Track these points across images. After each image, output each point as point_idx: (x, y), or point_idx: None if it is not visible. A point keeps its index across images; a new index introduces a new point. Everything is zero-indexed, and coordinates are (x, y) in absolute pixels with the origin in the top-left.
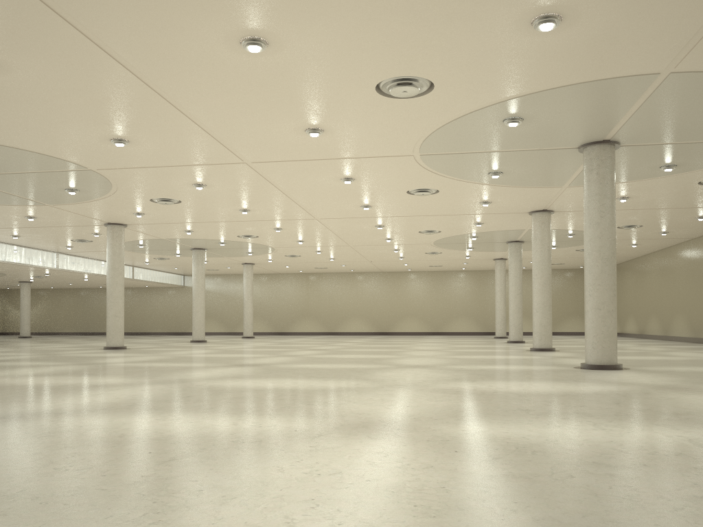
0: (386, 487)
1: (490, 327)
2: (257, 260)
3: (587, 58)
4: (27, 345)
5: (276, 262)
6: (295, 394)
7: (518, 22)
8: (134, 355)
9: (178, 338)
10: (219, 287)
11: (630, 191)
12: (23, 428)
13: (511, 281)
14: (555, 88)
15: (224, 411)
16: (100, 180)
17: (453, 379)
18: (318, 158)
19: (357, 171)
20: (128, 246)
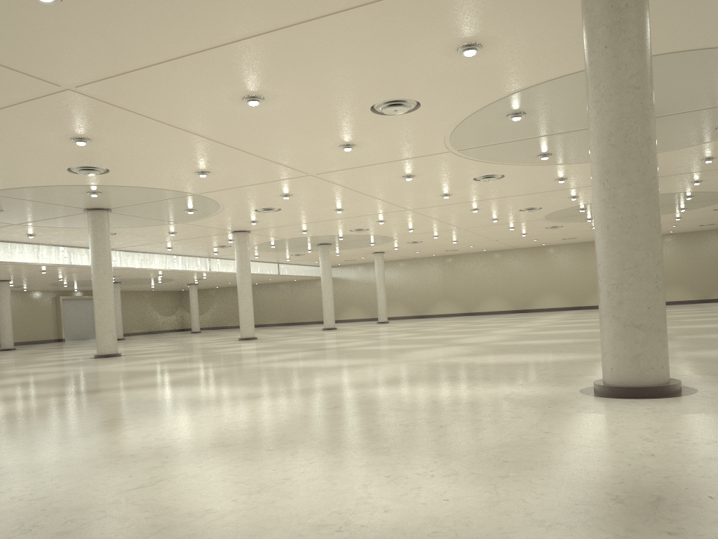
0: (230, 422)
1: None
2: (384, 248)
3: (535, 64)
4: (186, 339)
5: (403, 249)
6: (305, 371)
7: (447, 53)
8: (252, 344)
9: (319, 327)
10: (360, 276)
11: (709, 152)
12: (91, 397)
13: None
14: (529, 87)
15: (230, 384)
16: (206, 200)
17: (464, 354)
18: (368, 164)
19: (411, 169)
20: (263, 247)
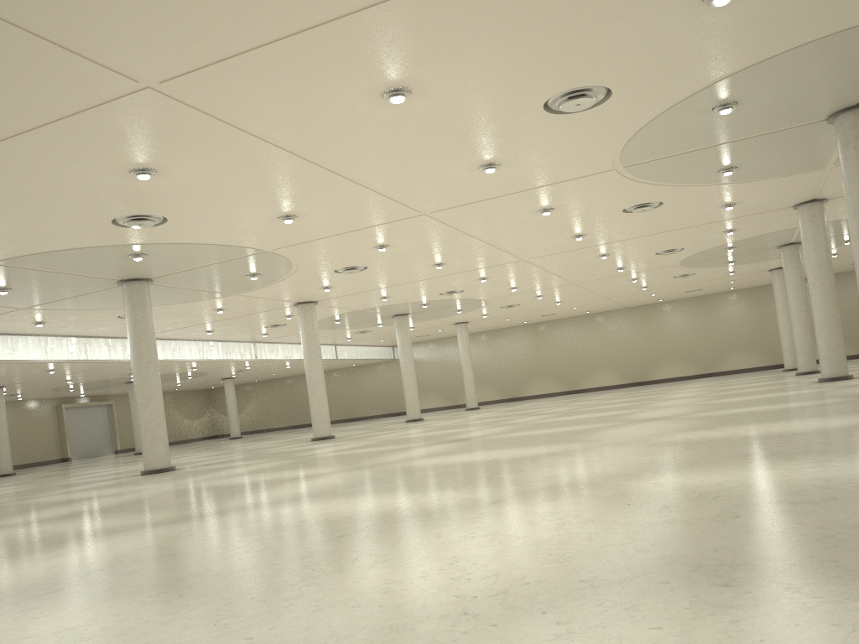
0: (532, 542)
1: (779, 358)
2: (469, 317)
3: (791, 20)
4: (236, 446)
5: (493, 316)
6: (492, 465)
7: (686, 4)
8: (341, 443)
9: (393, 420)
10: (433, 355)
11: None
12: (217, 522)
13: (790, 296)
14: (764, 60)
15: (410, 489)
16: (278, 259)
17: (686, 429)
18: (503, 193)
19: (554, 199)
20: (324, 324)
